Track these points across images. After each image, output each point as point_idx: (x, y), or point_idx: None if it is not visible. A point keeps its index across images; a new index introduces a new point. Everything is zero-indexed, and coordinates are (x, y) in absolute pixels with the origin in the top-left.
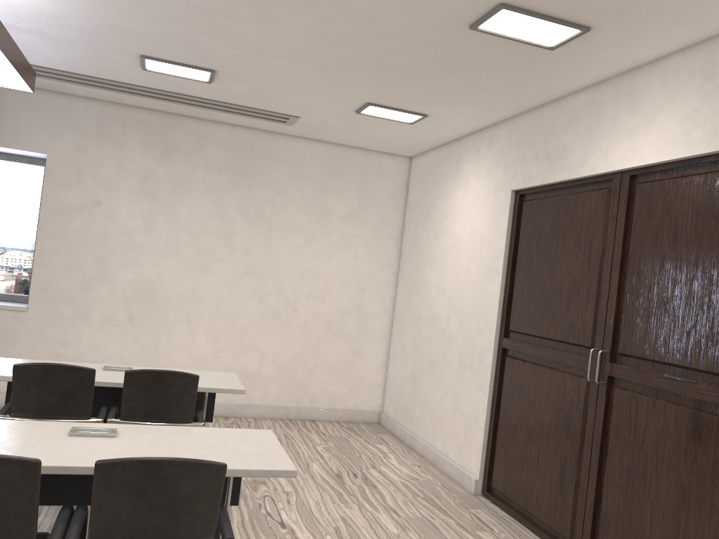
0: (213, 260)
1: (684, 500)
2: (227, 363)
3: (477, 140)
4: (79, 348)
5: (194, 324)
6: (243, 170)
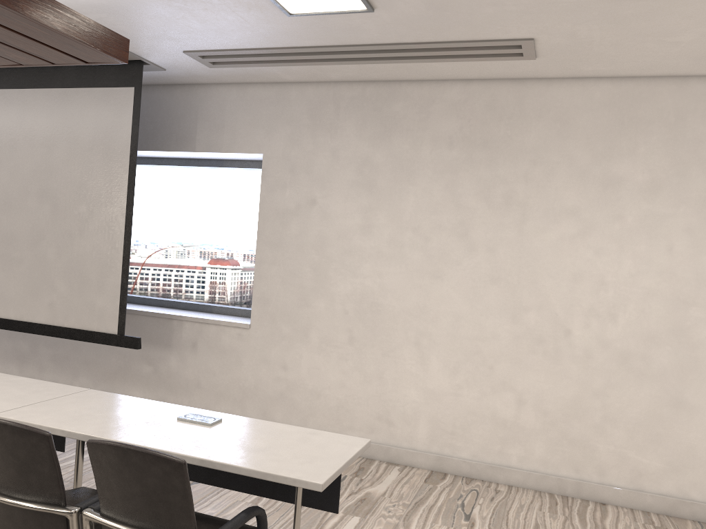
0: (447, 264)
1: None
2: (471, 404)
3: None
4: (299, 372)
5: (425, 349)
6: (483, 139)
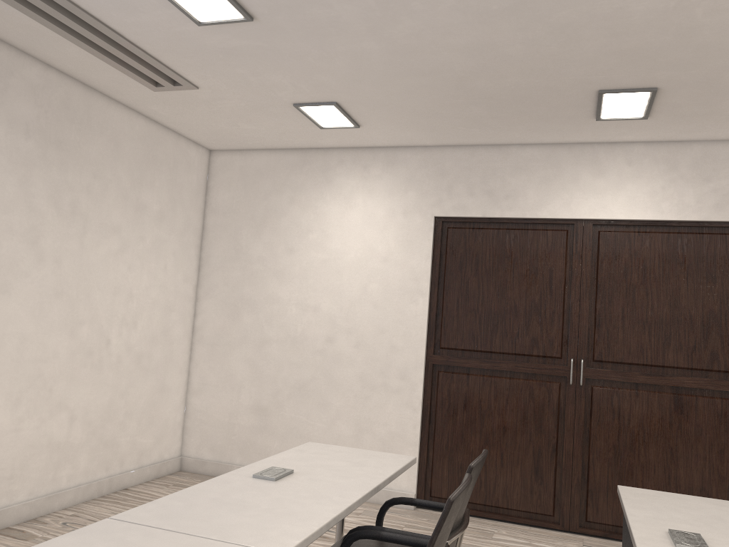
0: (16, 276)
1: (673, 456)
2: (31, 436)
3: (362, 156)
4: None
5: None
6: (57, 138)
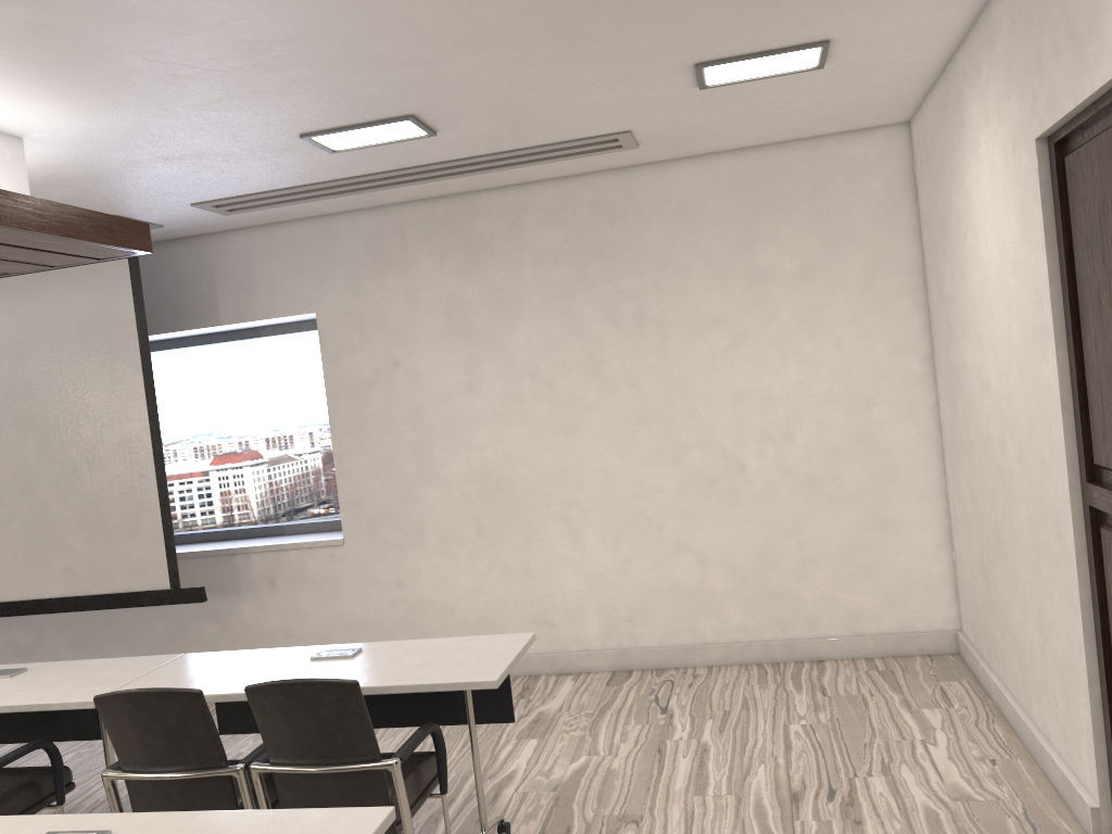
0: (582, 412)
1: None
2: (645, 578)
3: (973, 47)
4: (421, 587)
5: (576, 523)
6: (596, 249)
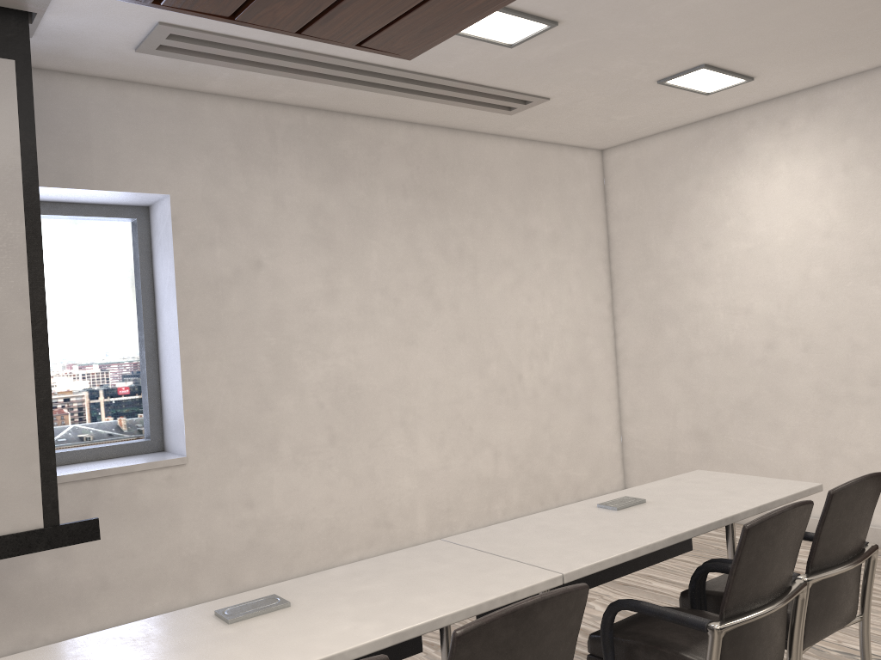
0: (419, 327)
1: None
2: (459, 472)
3: (777, 109)
4: (272, 503)
5: (412, 427)
6: (433, 189)
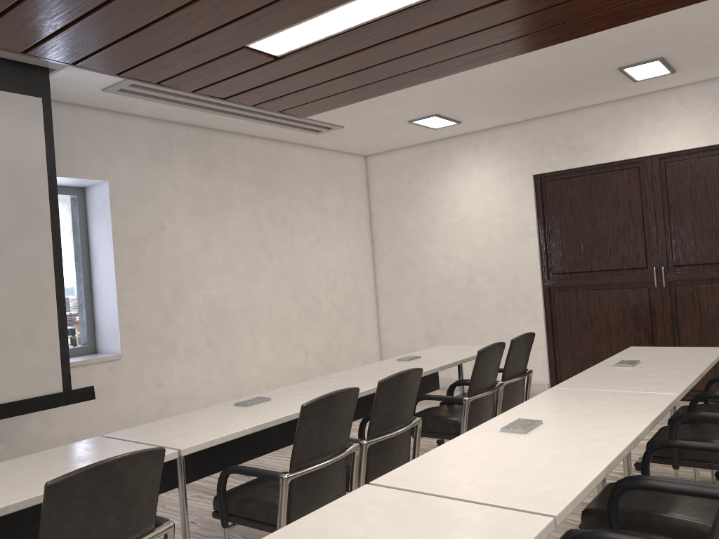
0: (259, 270)
1: None
2: (285, 364)
3: (472, 139)
4: (173, 385)
5: (256, 335)
6: (266, 180)
